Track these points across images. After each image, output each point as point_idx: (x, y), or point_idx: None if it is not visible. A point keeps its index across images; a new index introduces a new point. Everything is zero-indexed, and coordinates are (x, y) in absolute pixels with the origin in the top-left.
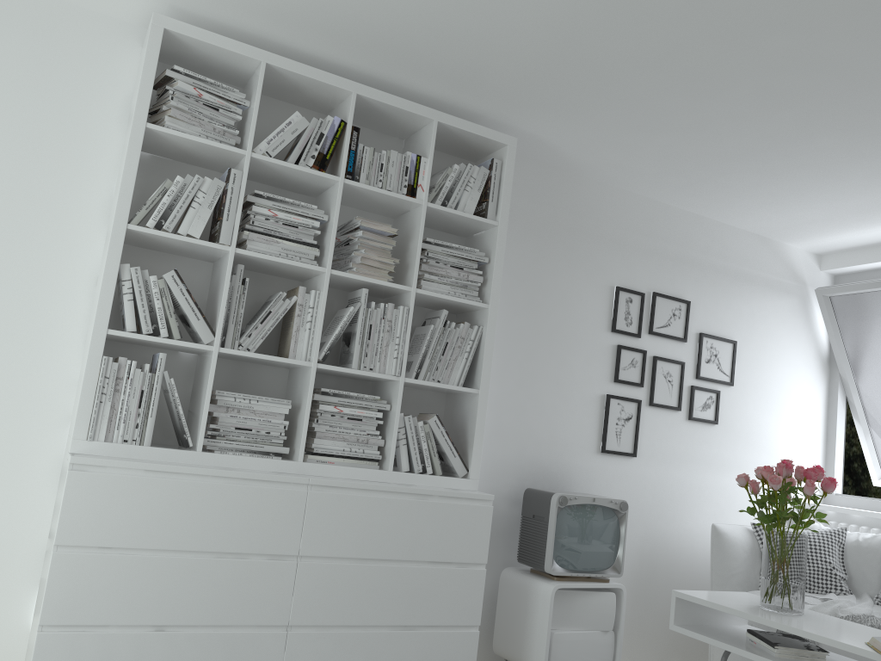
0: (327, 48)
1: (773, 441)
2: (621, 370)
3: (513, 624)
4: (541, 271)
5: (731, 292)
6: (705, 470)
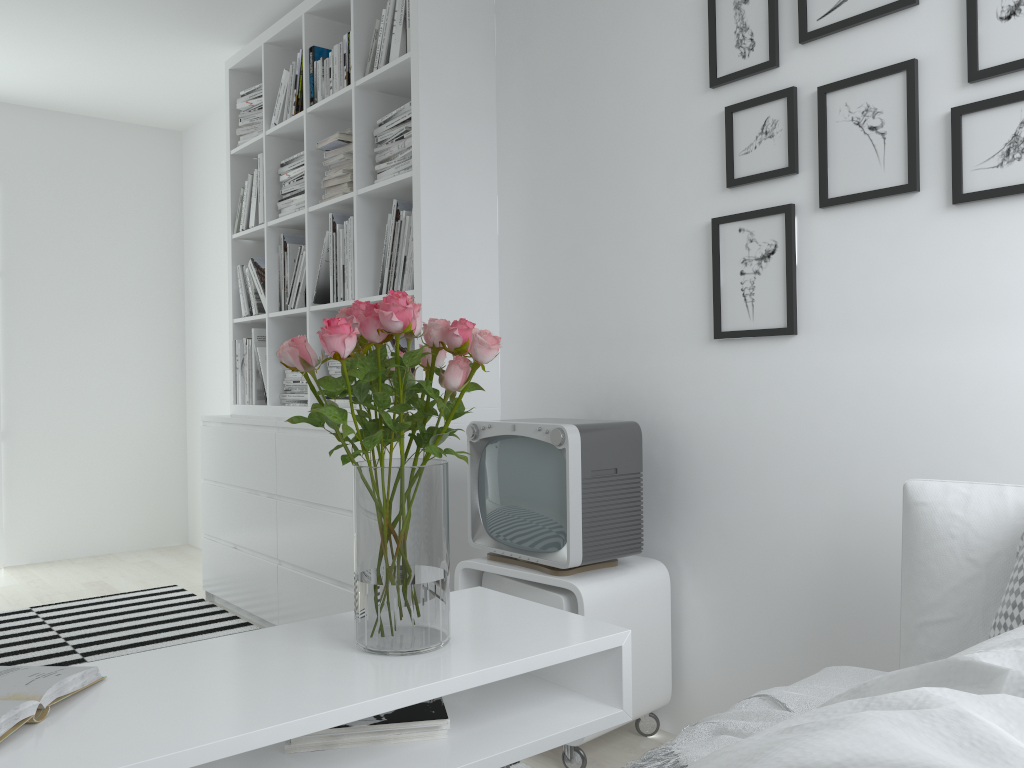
0: None
1: None
2: (739, 157)
3: None
4: (581, 55)
5: None
6: None
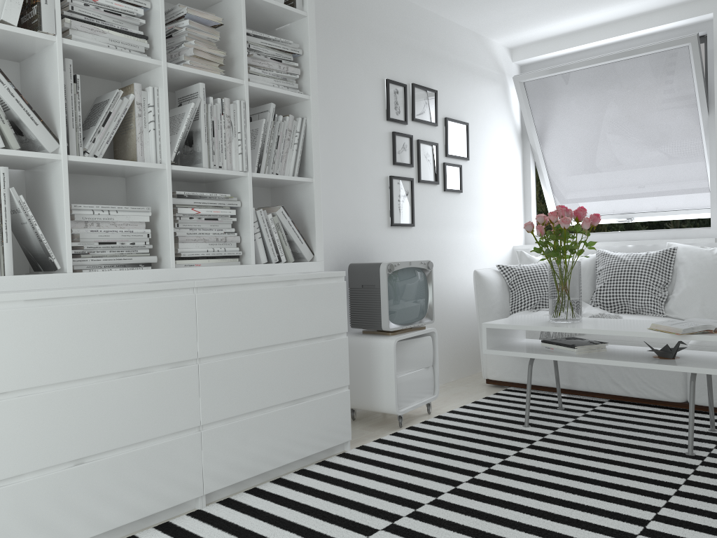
0: None
1: (495, 202)
2: (397, 154)
3: (358, 379)
4: (330, 66)
5: (461, 81)
6: (457, 230)
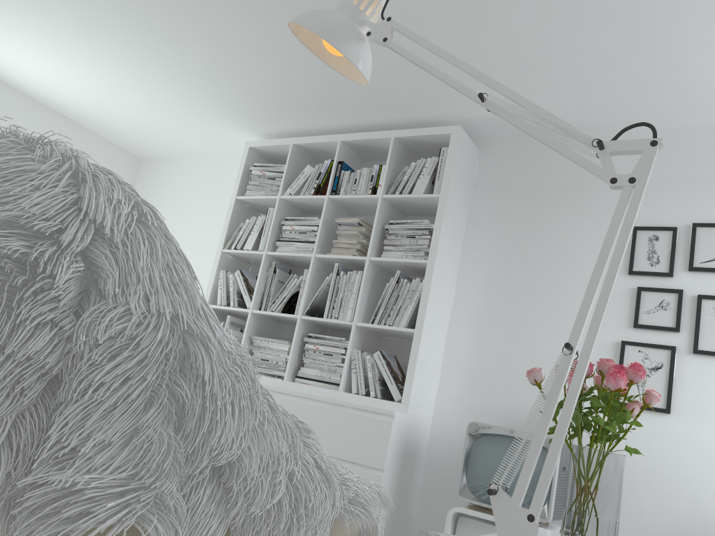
0: (319, 121)
1: None
2: (643, 314)
3: None
4: (537, 229)
5: None
6: None
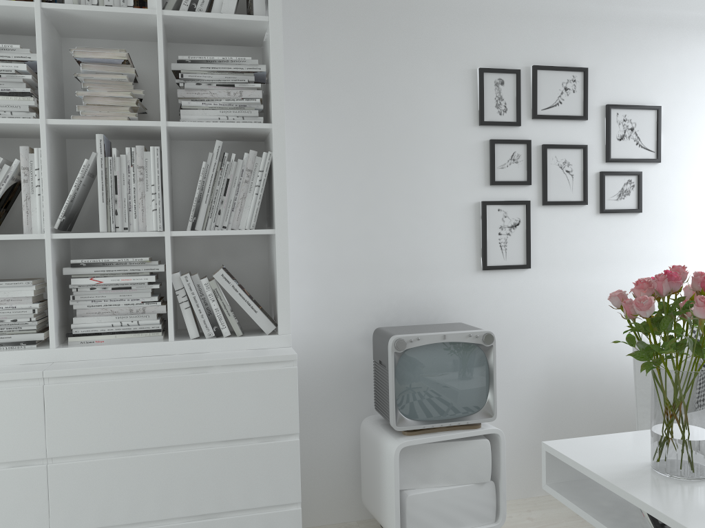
0: None
1: None
2: (498, 169)
3: (372, 481)
4: (372, 69)
5: (649, 45)
6: (629, 269)
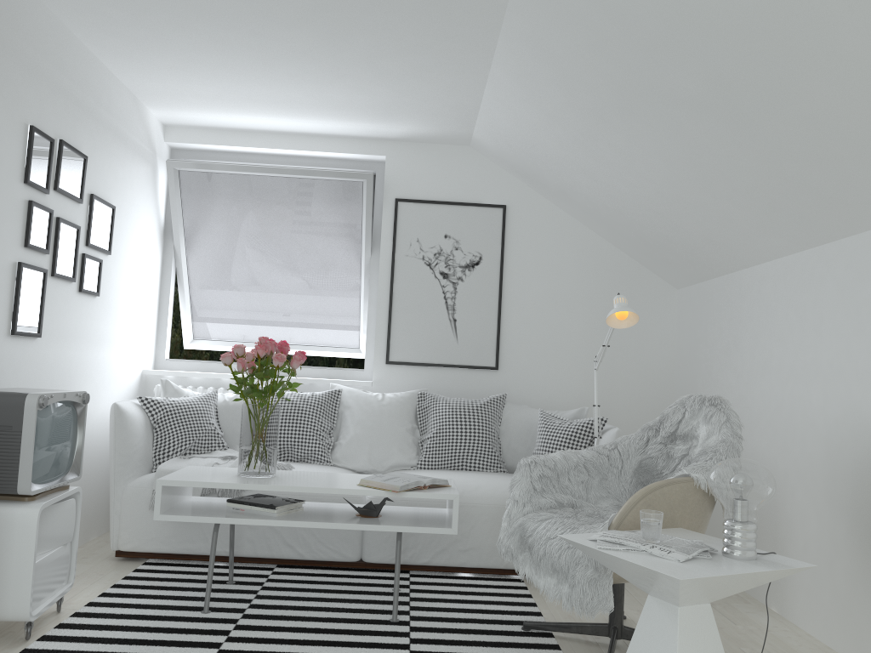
0: None
1: (131, 312)
2: (32, 232)
3: None
4: None
5: (113, 151)
6: (88, 346)
